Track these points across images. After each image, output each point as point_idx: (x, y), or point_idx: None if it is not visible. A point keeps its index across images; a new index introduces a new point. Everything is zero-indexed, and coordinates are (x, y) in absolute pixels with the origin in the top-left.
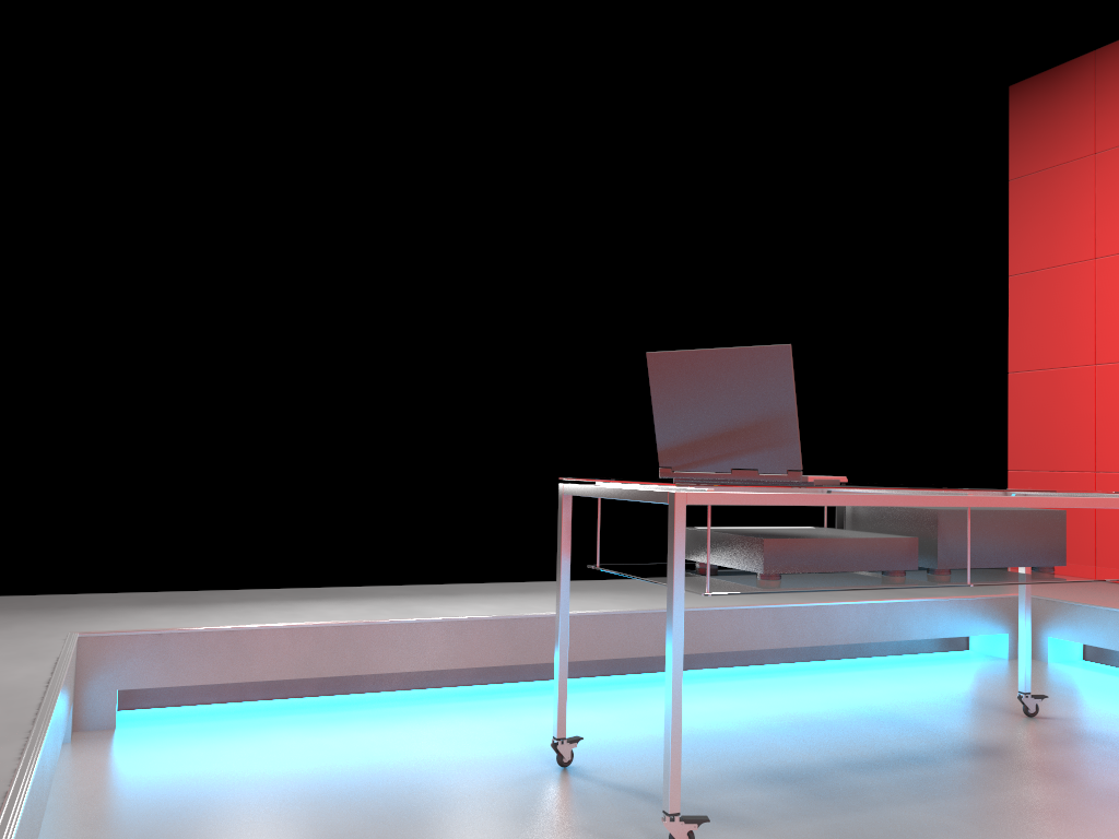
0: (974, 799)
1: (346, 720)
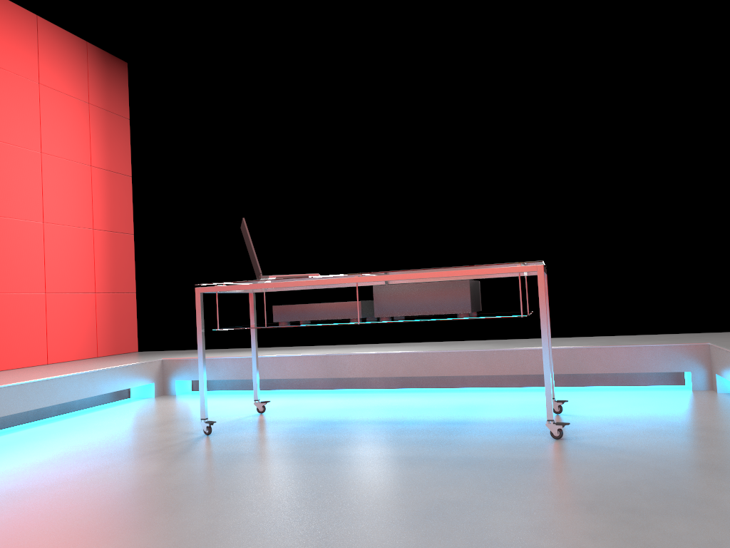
0: (372, 435)
1: (245, 397)
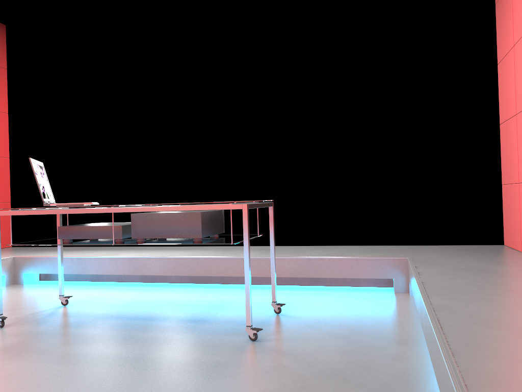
0: (122, 332)
1: (71, 288)
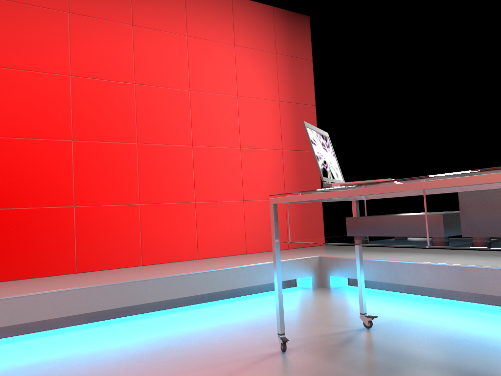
0: None
1: (381, 300)
